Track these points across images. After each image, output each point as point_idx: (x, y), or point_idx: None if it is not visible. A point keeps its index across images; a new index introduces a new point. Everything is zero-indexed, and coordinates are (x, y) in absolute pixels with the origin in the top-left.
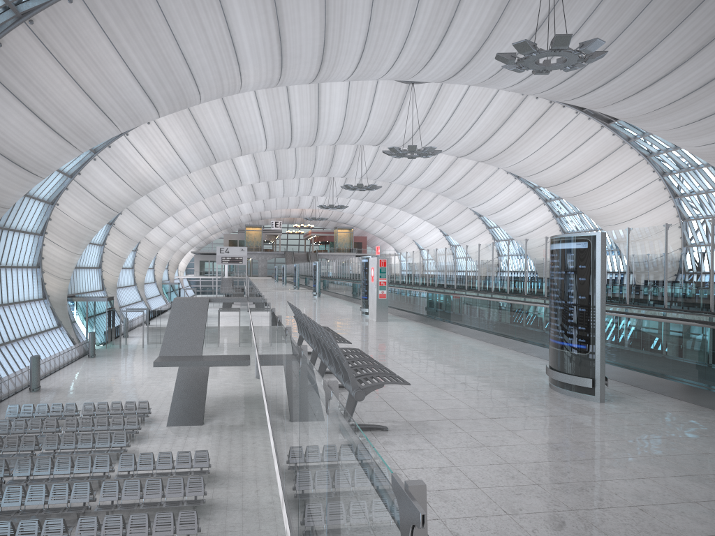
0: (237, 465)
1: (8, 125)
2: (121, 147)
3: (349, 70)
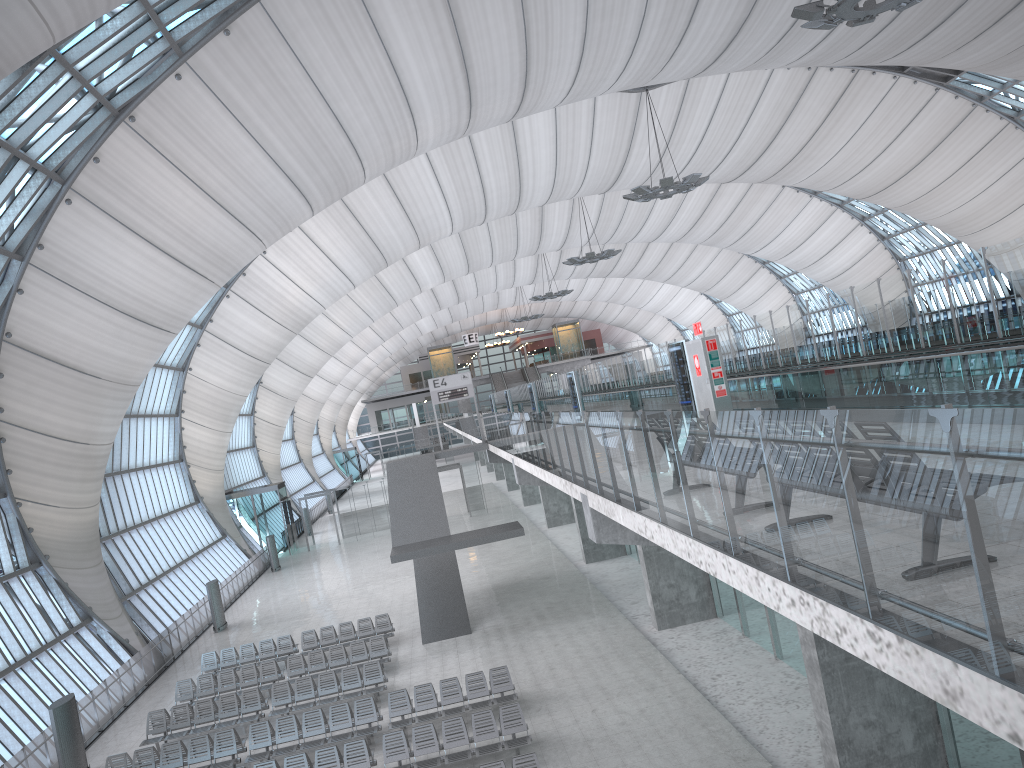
0: (547, 680)
1: (124, 269)
2: (260, 272)
3: (563, 89)
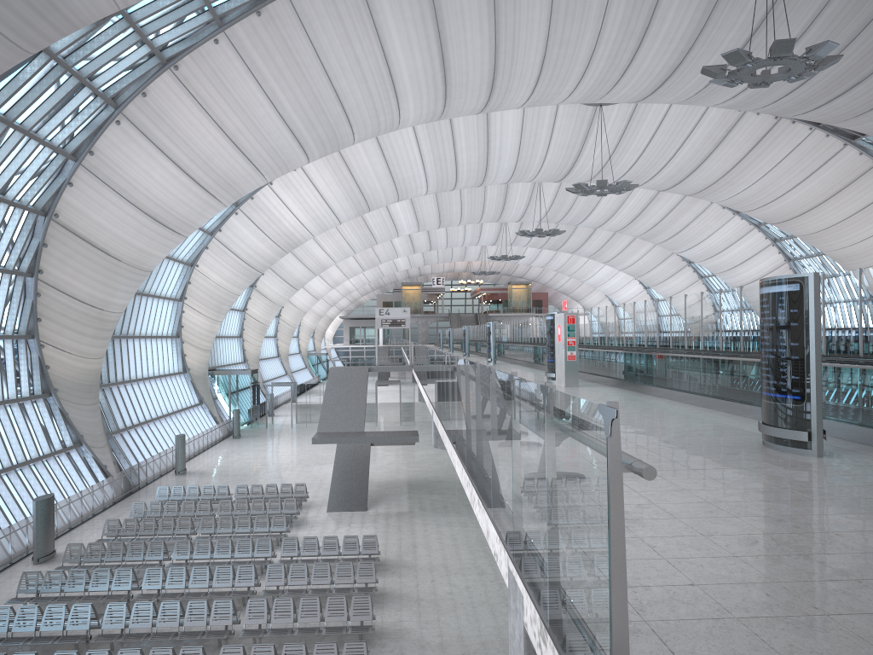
0: (408, 554)
1: (152, 180)
2: (265, 198)
3: (524, 96)
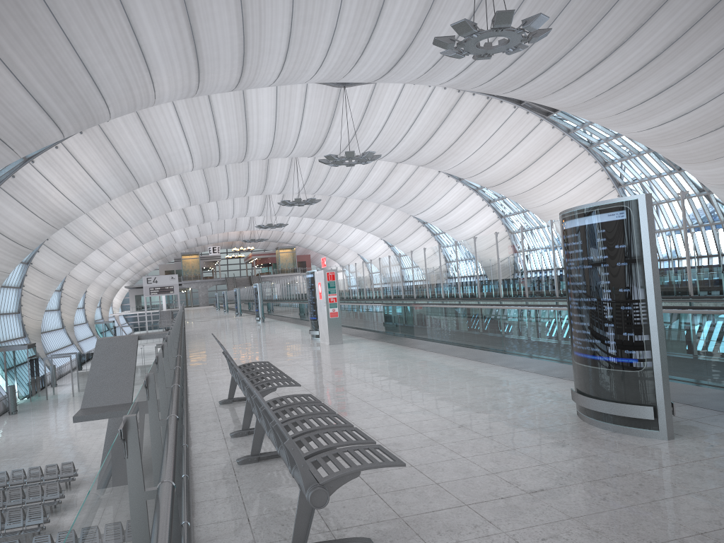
0: None
1: None
2: (28, 176)
3: (275, 72)
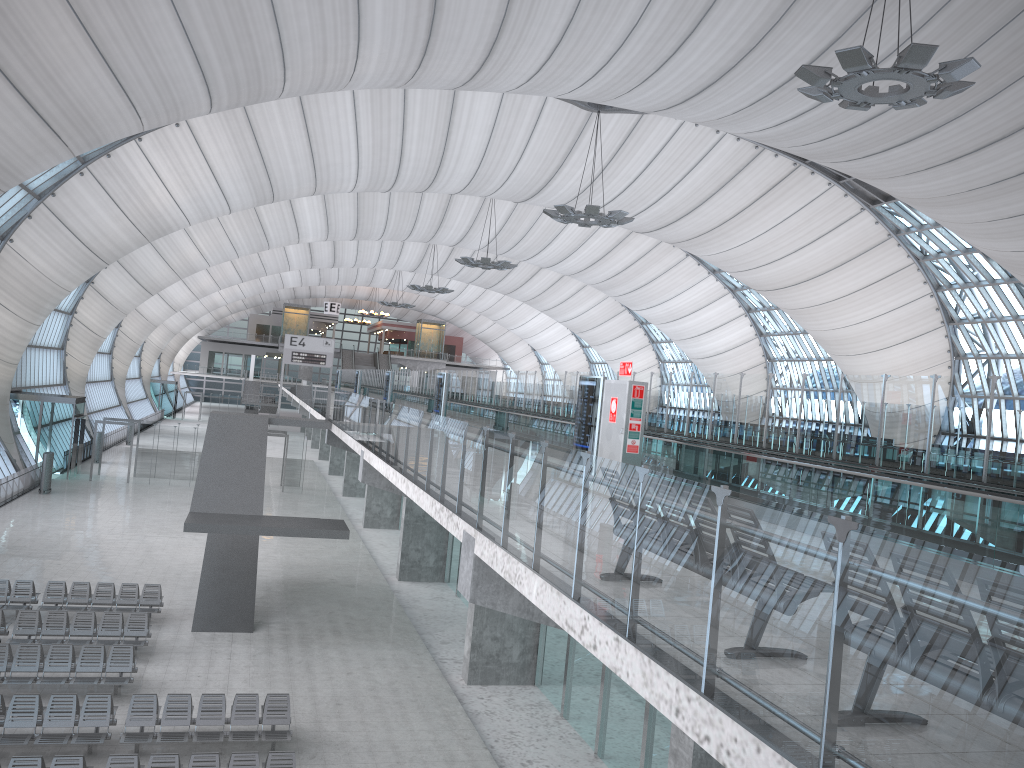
0: (330, 718)
1: None
2: (128, 159)
3: (526, 74)
